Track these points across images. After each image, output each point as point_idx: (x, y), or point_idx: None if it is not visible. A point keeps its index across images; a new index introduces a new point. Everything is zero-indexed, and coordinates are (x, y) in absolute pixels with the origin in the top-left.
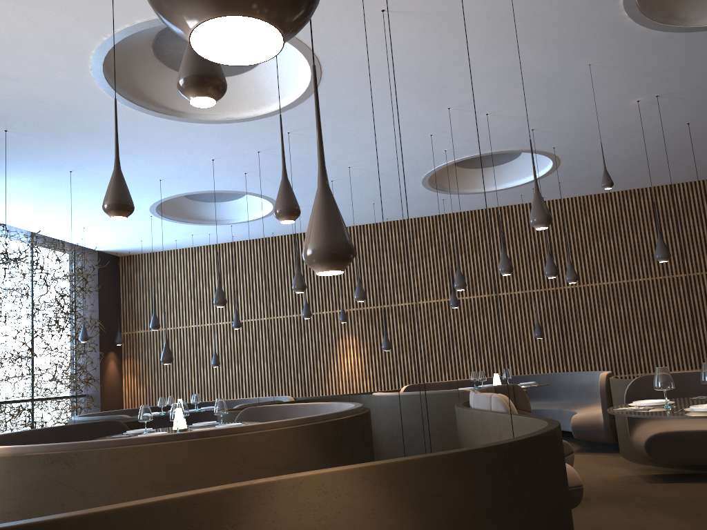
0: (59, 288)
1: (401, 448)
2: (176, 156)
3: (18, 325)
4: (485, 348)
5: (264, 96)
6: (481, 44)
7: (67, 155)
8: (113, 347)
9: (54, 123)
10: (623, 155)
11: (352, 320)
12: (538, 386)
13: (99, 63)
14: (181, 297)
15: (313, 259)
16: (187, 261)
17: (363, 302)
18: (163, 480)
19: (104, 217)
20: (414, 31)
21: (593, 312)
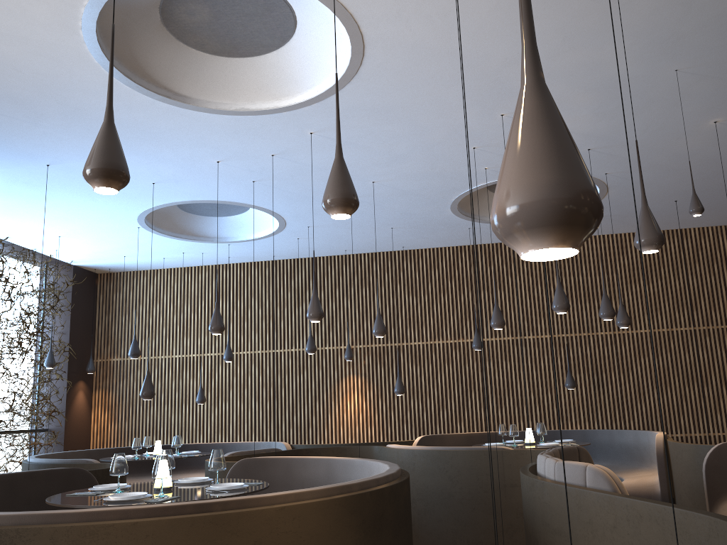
0: (26, 304)
1: (422, 514)
2: (175, 154)
3: None
4: (506, 397)
5: (289, 84)
6: (560, 32)
7: (44, 144)
8: (83, 376)
9: (30, 100)
10: (678, 188)
11: (358, 358)
12: (581, 445)
13: (92, 19)
14: (165, 323)
15: (528, 219)
16: (175, 283)
17: (371, 339)
18: None
19: (84, 225)
20: (485, 7)
21: (629, 362)
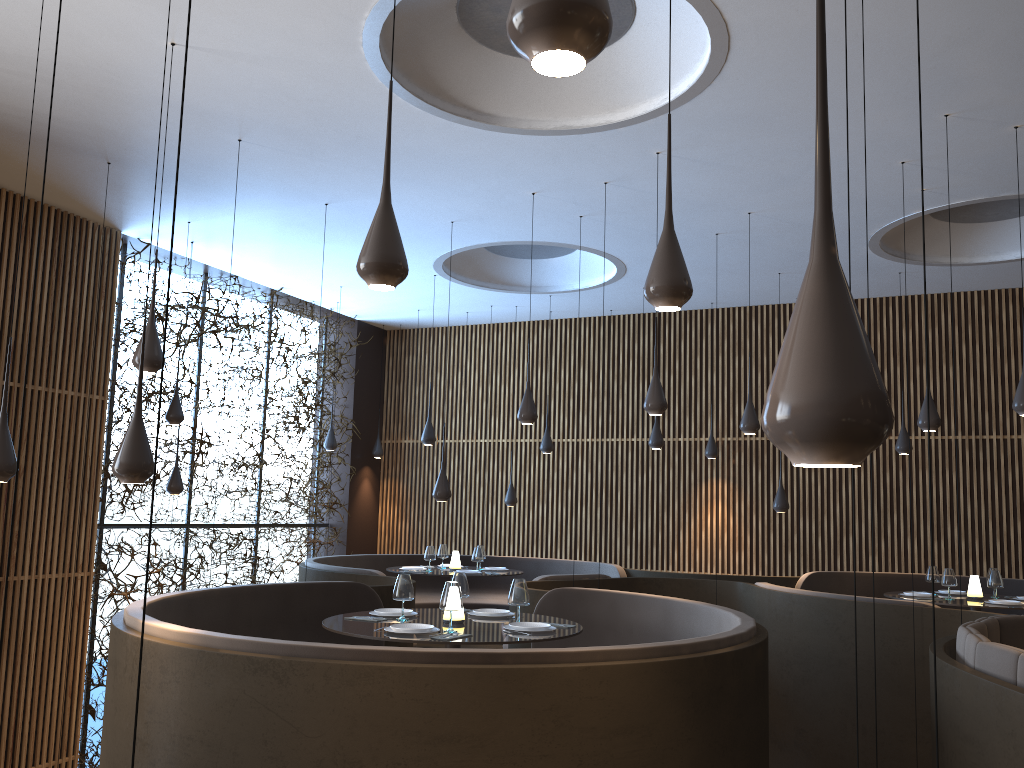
0: (303, 370)
1: (799, 683)
2: (478, 186)
3: (245, 419)
4: (948, 524)
5: (626, 91)
6: None
7: (322, 180)
8: (369, 460)
9: (305, 130)
10: None
11: (725, 456)
12: None
13: (375, 33)
14: (468, 397)
15: (793, 432)
16: (480, 345)
17: None
18: (422, 728)
19: None
20: None
21: None
